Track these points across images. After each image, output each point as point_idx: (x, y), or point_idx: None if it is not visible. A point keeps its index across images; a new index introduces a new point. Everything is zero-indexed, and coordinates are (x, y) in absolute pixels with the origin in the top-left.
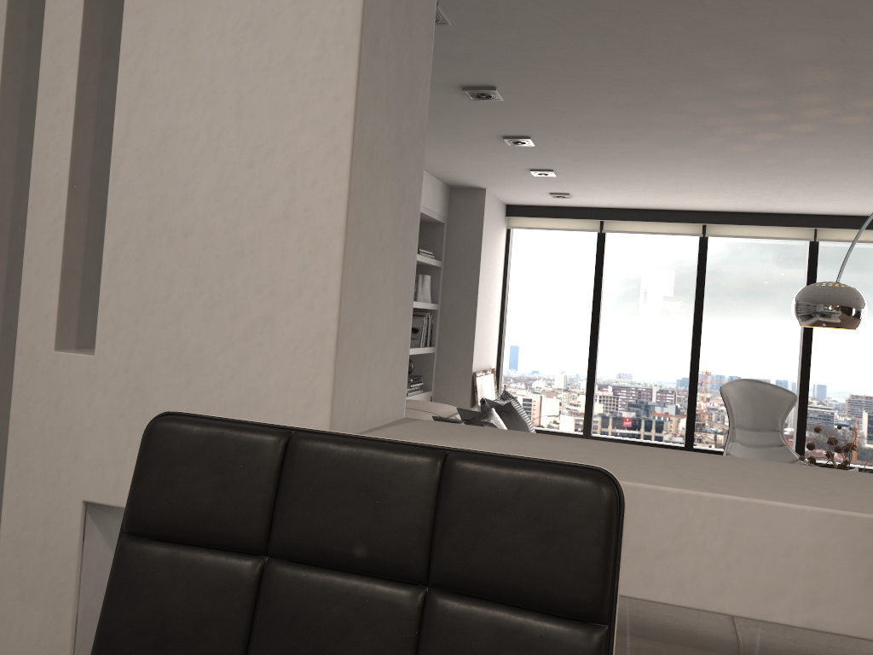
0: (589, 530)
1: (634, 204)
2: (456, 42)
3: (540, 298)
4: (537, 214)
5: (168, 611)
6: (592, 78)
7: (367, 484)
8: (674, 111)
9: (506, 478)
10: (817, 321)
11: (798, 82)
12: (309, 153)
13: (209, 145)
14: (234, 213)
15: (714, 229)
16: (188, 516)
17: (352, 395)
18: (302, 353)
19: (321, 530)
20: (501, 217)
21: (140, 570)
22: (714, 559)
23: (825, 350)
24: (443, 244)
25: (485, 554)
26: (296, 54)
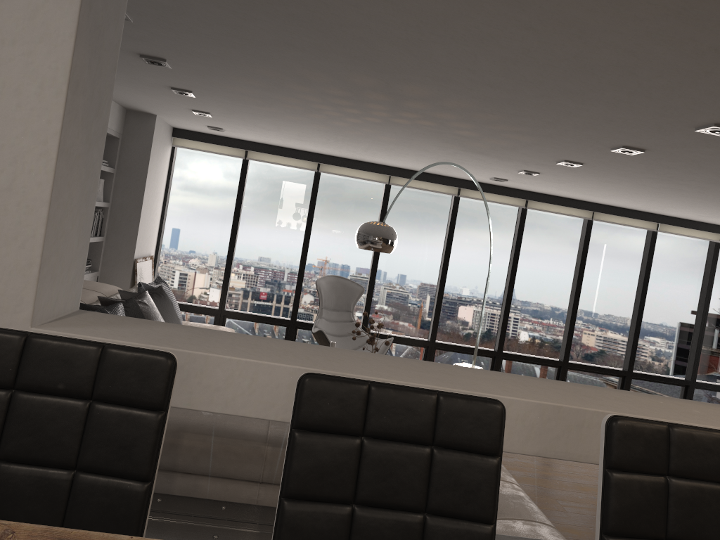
0: (161, 376)
1: (271, 142)
2: (137, 30)
3: (195, 204)
4: (197, 138)
5: None
6: (236, 69)
7: (66, 358)
8: (293, 96)
9: (129, 356)
10: (368, 246)
11: (366, 97)
12: (27, 152)
13: None
14: None
15: (325, 168)
16: None
17: (47, 299)
18: (15, 274)
19: (43, 377)
20: (168, 137)
21: None
22: (243, 391)
23: (388, 258)
24: (117, 155)
25: (118, 386)
26: (22, 88)
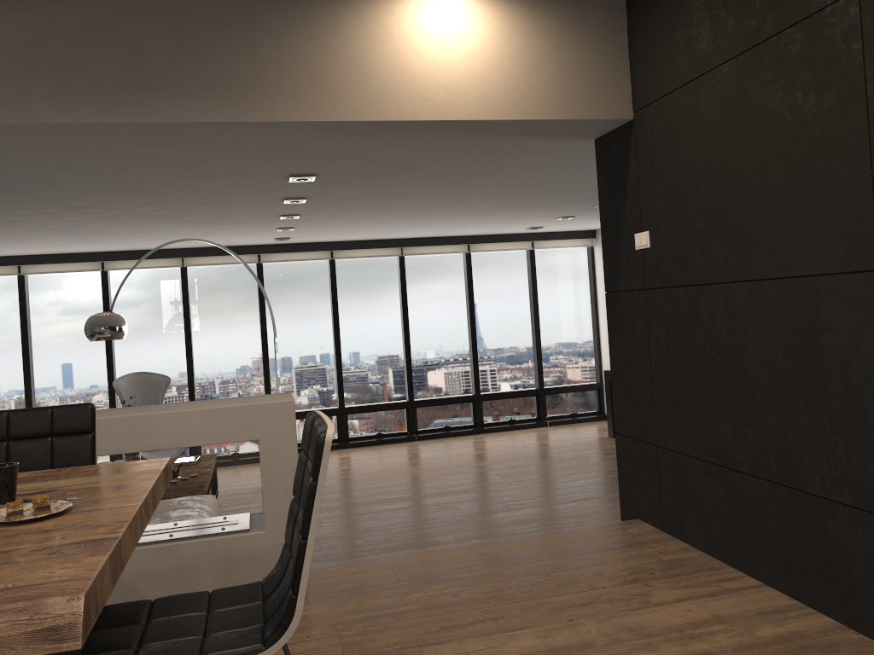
0: None
1: (39, 252)
2: None
3: None
4: None
5: None
6: None
7: None
8: None
9: None
10: (94, 337)
11: (29, 206)
12: None
13: None
14: None
15: (110, 265)
16: None
17: None
18: None
19: None
20: None
21: None
22: None
23: (203, 342)
24: None
25: None
26: None
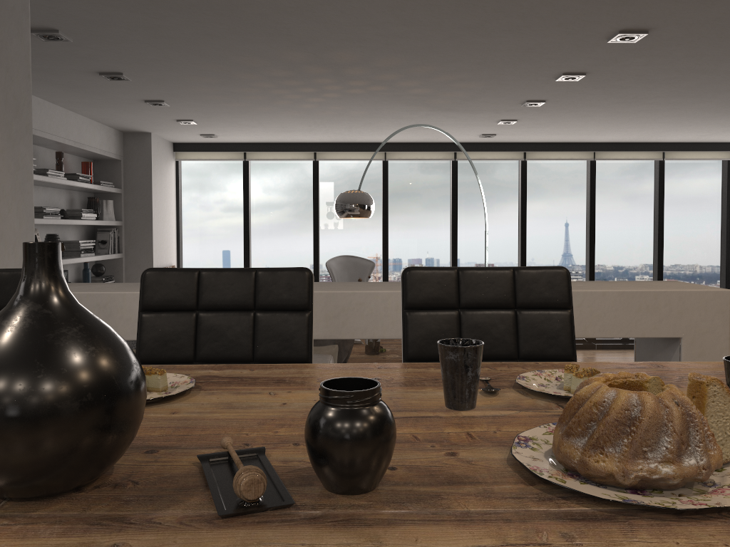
0: None
1: (264, 140)
2: (82, 49)
3: (206, 211)
4: (197, 149)
5: None
6: (184, 69)
7: None
8: (249, 86)
9: (8, 275)
10: (345, 214)
11: (308, 73)
12: None
13: None
14: None
15: (321, 155)
16: None
17: None
18: None
19: None
20: (169, 153)
21: None
22: None
23: (397, 232)
24: (122, 176)
25: (2, 298)
26: None
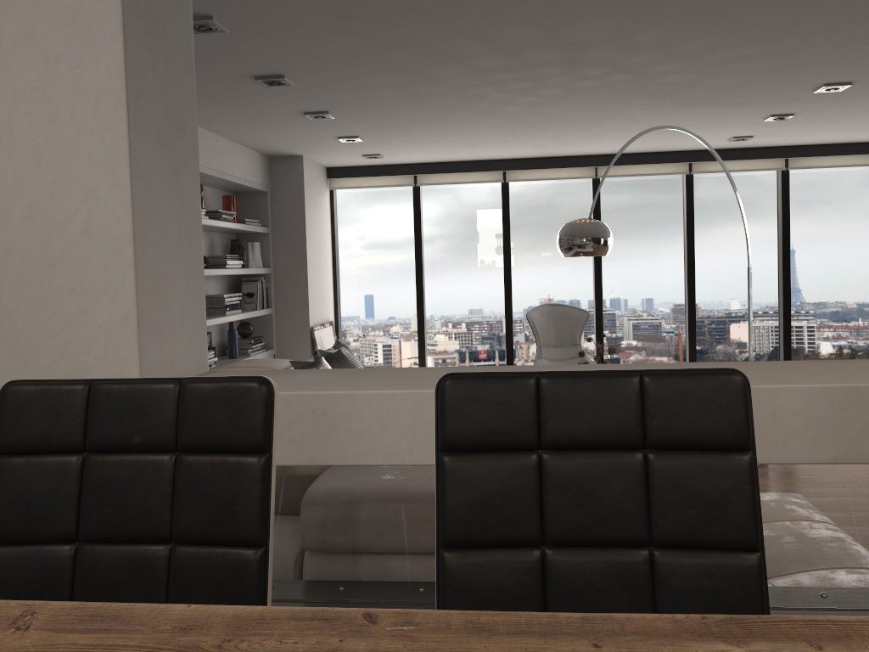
0: (255, 408)
1: (441, 158)
2: (238, 43)
3: (368, 252)
4: (356, 174)
5: (29, 490)
6: (365, 65)
7: (138, 403)
8: (443, 85)
9: (213, 388)
10: (574, 252)
11: (531, 60)
12: (98, 184)
13: (17, 183)
14: (44, 234)
15: (512, 175)
16: (34, 437)
17: (157, 358)
18: (112, 333)
19: (115, 432)
20: (323, 180)
21: (8, 472)
22: (405, 432)
23: (613, 271)
24: (269, 211)
25: (204, 429)
26: (78, 109)
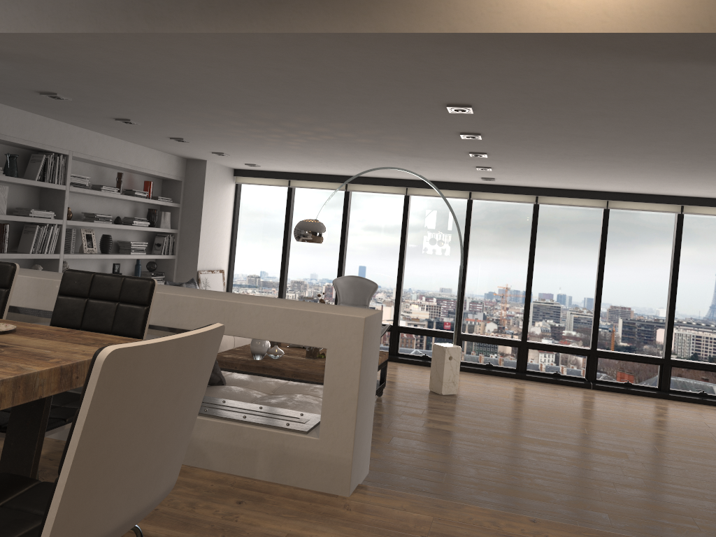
0: None
1: (301, 171)
2: (85, 104)
3: (256, 227)
4: (252, 175)
5: None
6: (167, 119)
7: None
8: (229, 131)
9: None
10: (298, 238)
11: (257, 124)
12: None
13: None
14: None
15: (351, 187)
16: None
17: None
18: None
19: None
20: (228, 177)
21: None
22: None
23: (414, 260)
24: (181, 193)
25: None
26: None
